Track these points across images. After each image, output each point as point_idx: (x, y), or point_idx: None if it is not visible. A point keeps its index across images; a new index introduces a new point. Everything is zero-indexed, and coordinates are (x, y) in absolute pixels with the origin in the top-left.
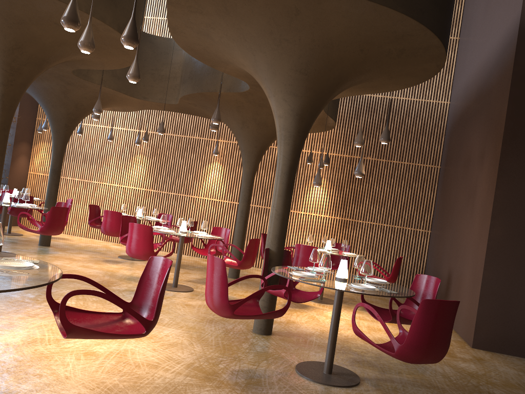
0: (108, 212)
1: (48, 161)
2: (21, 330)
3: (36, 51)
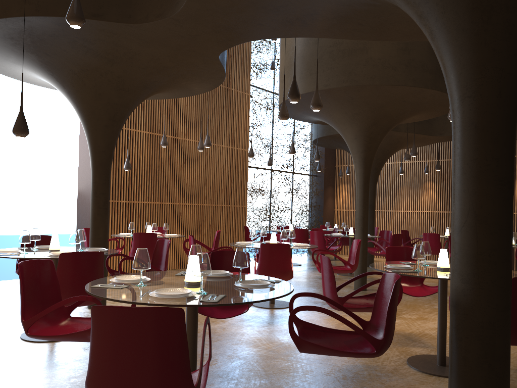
0: (427, 234)
1: (349, 198)
2: (433, 321)
3: (386, 122)
